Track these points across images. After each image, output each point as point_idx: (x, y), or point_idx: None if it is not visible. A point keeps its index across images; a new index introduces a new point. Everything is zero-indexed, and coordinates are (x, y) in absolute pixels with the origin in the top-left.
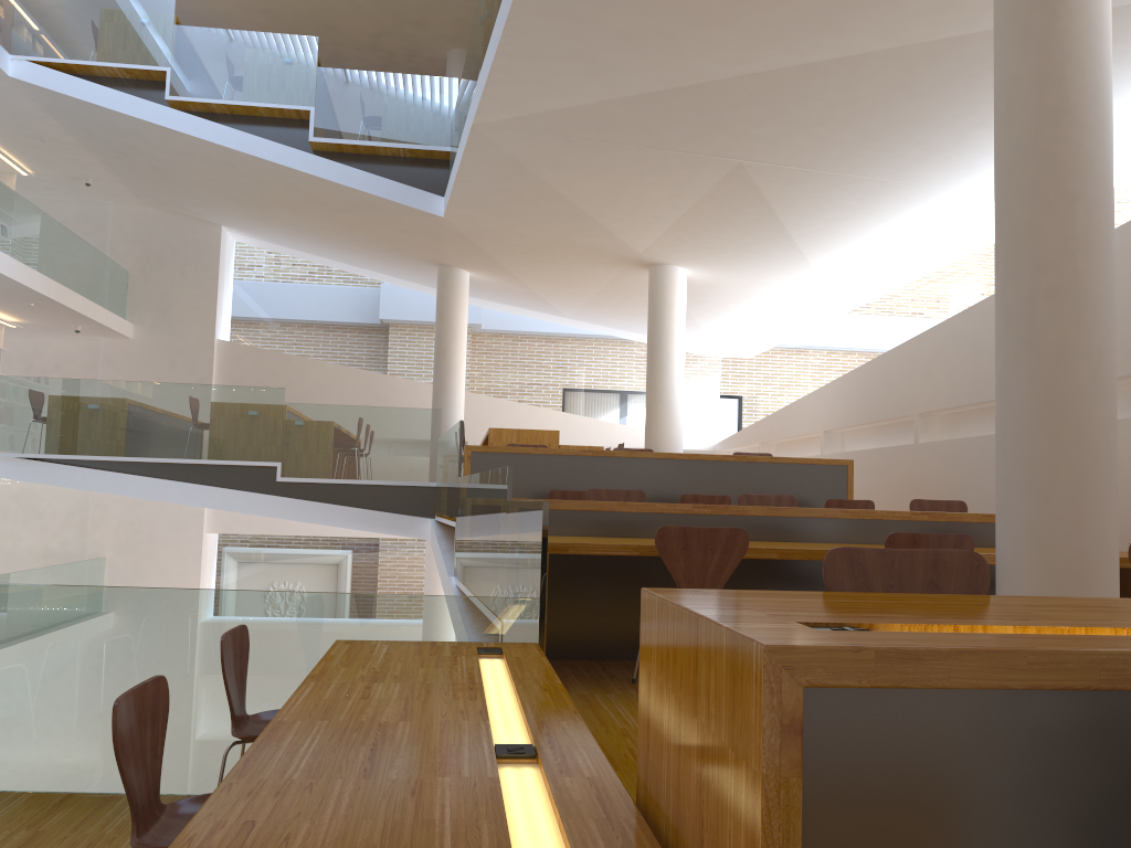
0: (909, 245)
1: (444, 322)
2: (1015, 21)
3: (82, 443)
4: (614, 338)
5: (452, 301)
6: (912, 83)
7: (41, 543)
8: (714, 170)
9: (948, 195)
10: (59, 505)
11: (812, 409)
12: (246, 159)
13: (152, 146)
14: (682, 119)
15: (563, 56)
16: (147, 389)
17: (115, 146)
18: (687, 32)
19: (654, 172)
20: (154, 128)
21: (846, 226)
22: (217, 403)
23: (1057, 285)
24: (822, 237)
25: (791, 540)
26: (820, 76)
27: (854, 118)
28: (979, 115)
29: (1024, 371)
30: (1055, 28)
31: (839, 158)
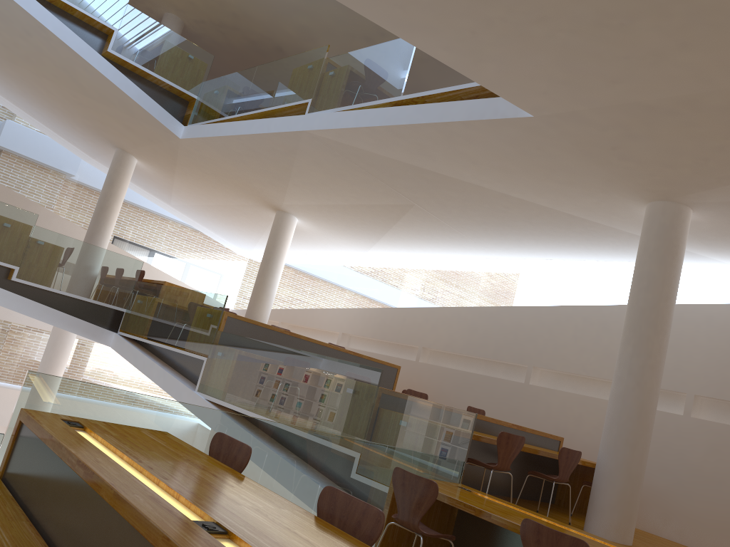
0: (433, 258)
1: (112, 188)
2: (658, 253)
3: None
4: (192, 226)
5: (122, 176)
6: (534, 218)
7: None
8: (395, 200)
9: (481, 252)
10: None
11: (335, 317)
12: (52, 40)
13: None
14: (417, 181)
15: (413, 142)
16: None
17: None
18: (484, 165)
19: (363, 187)
20: None
21: (418, 242)
22: None
23: (654, 364)
24: (399, 240)
25: None
26: (503, 199)
27: (491, 216)
28: (539, 237)
29: (634, 395)
30: (672, 263)
31: (461, 223)
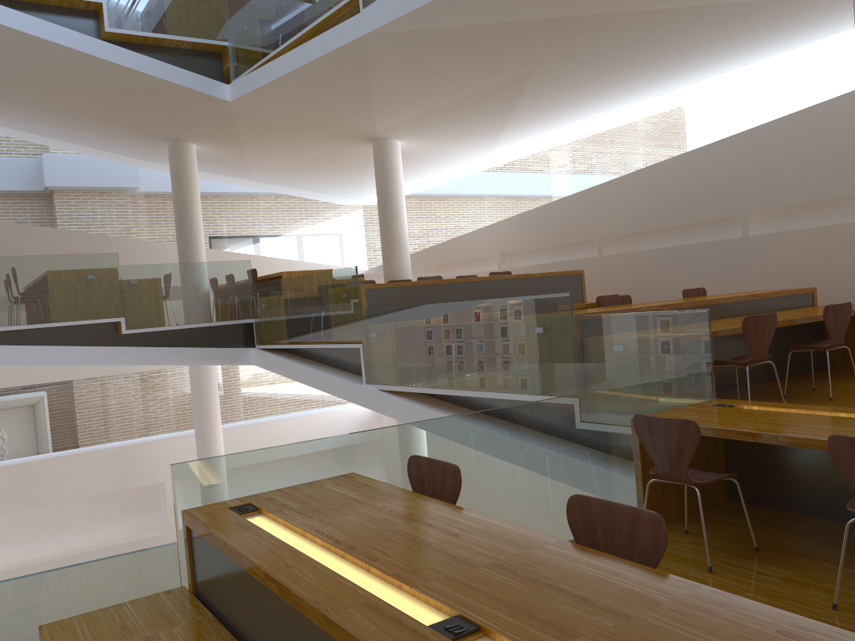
0: (577, 126)
1: (183, 188)
2: None
3: None
4: (286, 195)
5: (187, 171)
6: (693, 26)
7: None
8: (508, 74)
9: (635, 95)
10: None
11: (485, 238)
12: (41, 45)
13: None
14: (527, 39)
15: None
16: None
17: None
18: None
19: (463, 74)
20: None
21: (552, 113)
22: (57, 271)
23: None
24: (528, 120)
25: None
26: (646, 18)
27: (636, 45)
28: (707, 48)
29: None
30: None
31: (599, 70)
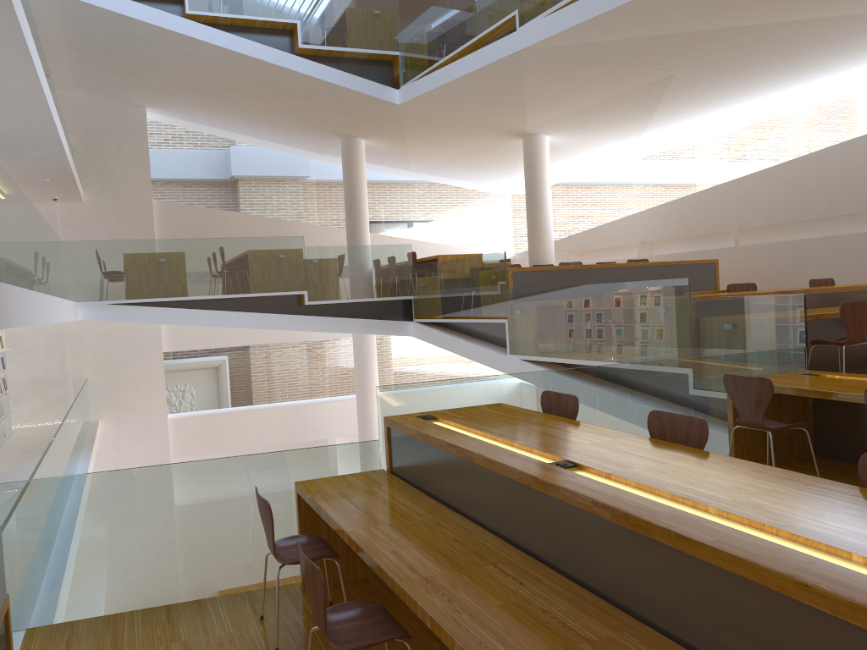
0: (719, 121)
1: (353, 179)
2: None
3: (159, 288)
4: (440, 184)
5: (357, 163)
6: (827, 34)
7: (28, 374)
8: (650, 78)
9: (776, 93)
10: (39, 341)
11: (626, 227)
12: (248, 61)
13: (153, 48)
14: (667, 49)
15: (646, 14)
16: (203, 243)
17: (107, 47)
18: (739, 5)
19: (608, 79)
20: (174, 36)
21: (694, 111)
22: (256, 251)
23: None
24: (671, 117)
25: (816, 307)
26: (780, 29)
27: (772, 51)
28: (844, 51)
29: None
30: None
31: (737, 72)
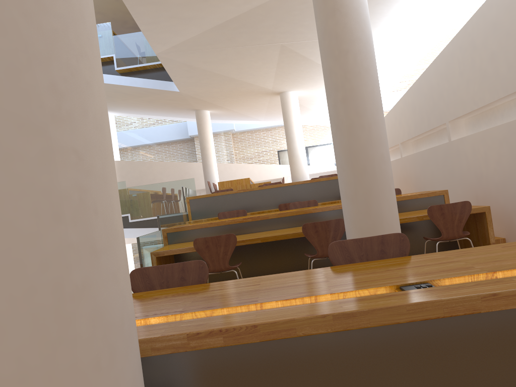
0: (387, 62)
1: (201, 136)
2: None
3: None
4: None
5: (203, 125)
6: None
7: None
8: (273, 50)
9: (387, 37)
10: None
11: None
12: None
13: None
14: (241, 32)
15: (167, 19)
16: None
17: None
18: None
19: (248, 56)
20: None
21: None
22: None
23: (344, 96)
24: None
25: (292, 226)
26: (287, 1)
27: None
28: (373, 0)
29: (338, 140)
30: None
31: None
